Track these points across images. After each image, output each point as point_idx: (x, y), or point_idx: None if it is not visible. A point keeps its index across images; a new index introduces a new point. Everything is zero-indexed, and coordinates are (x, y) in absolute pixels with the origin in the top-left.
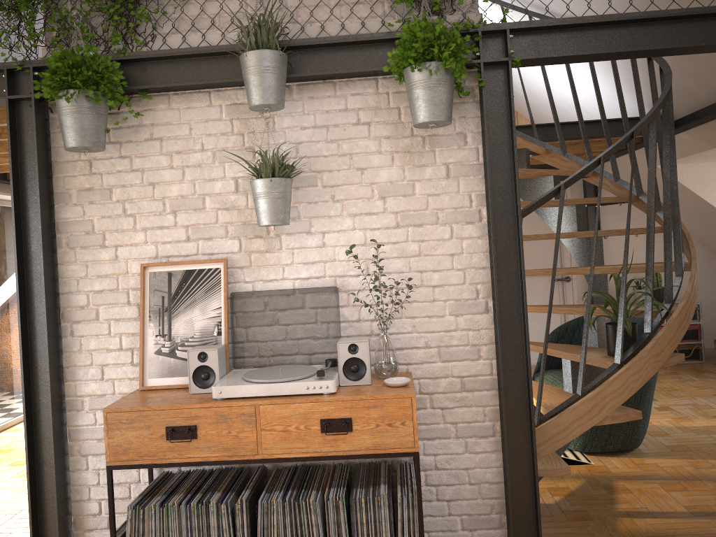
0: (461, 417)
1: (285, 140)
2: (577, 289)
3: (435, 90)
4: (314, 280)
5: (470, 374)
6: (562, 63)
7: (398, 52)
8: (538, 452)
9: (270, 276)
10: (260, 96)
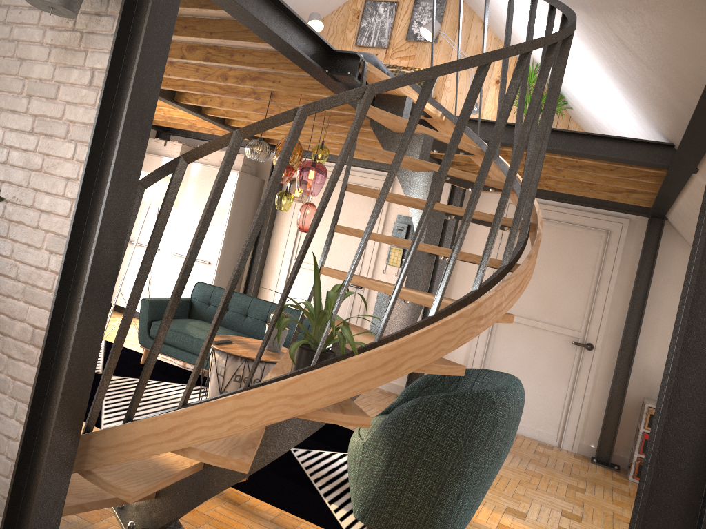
0: (21, 373)
1: None
2: (599, 363)
3: None
4: None
5: (42, 327)
6: None
7: None
8: (102, 457)
9: None
10: None
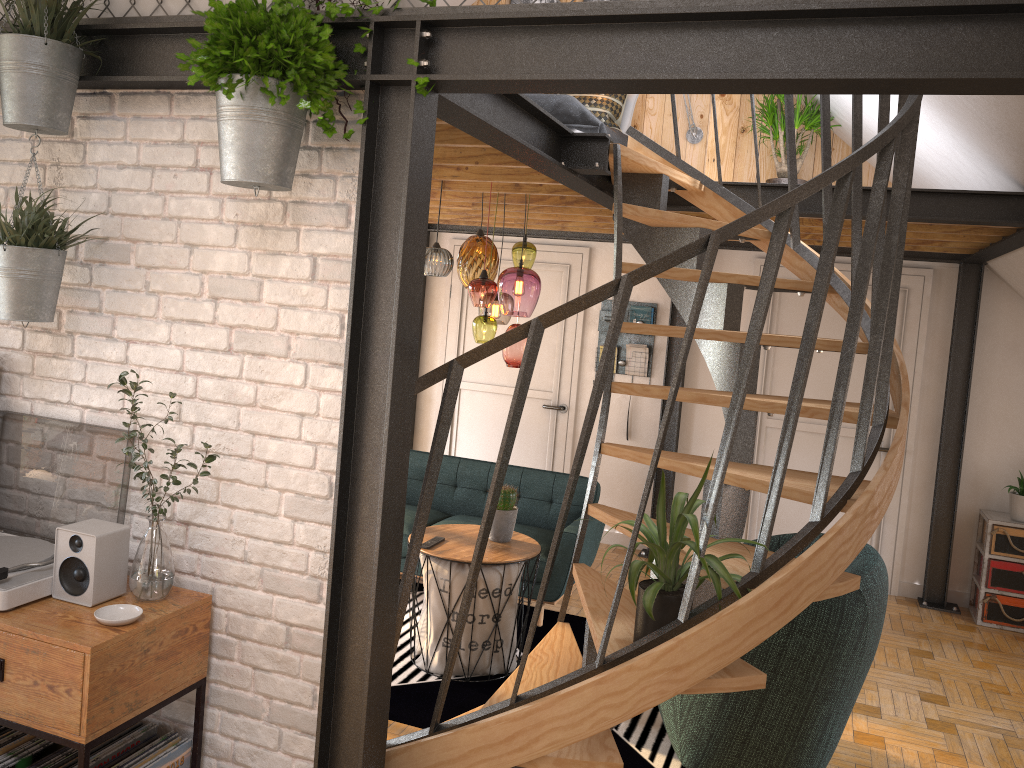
0: (279, 689)
1: (96, 183)
2: (913, 472)
3: (241, 126)
4: (108, 415)
5: (301, 623)
6: (532, 91)
7: (182, 54)
8: None
9: (55, 395)
10: (8, 111)
